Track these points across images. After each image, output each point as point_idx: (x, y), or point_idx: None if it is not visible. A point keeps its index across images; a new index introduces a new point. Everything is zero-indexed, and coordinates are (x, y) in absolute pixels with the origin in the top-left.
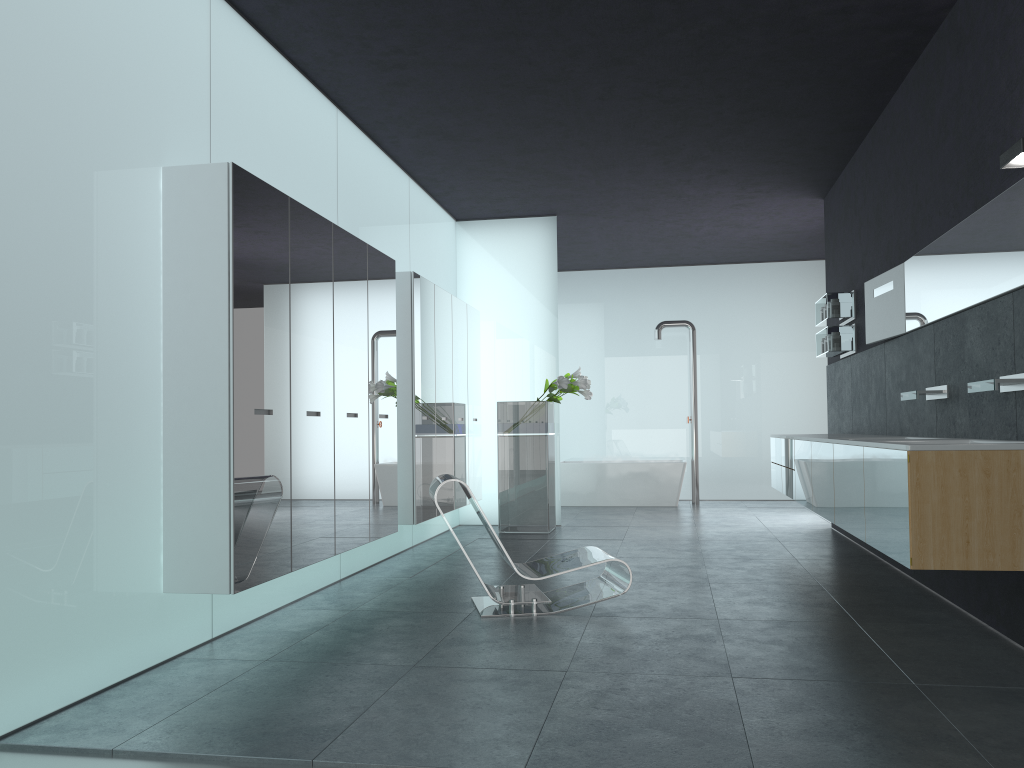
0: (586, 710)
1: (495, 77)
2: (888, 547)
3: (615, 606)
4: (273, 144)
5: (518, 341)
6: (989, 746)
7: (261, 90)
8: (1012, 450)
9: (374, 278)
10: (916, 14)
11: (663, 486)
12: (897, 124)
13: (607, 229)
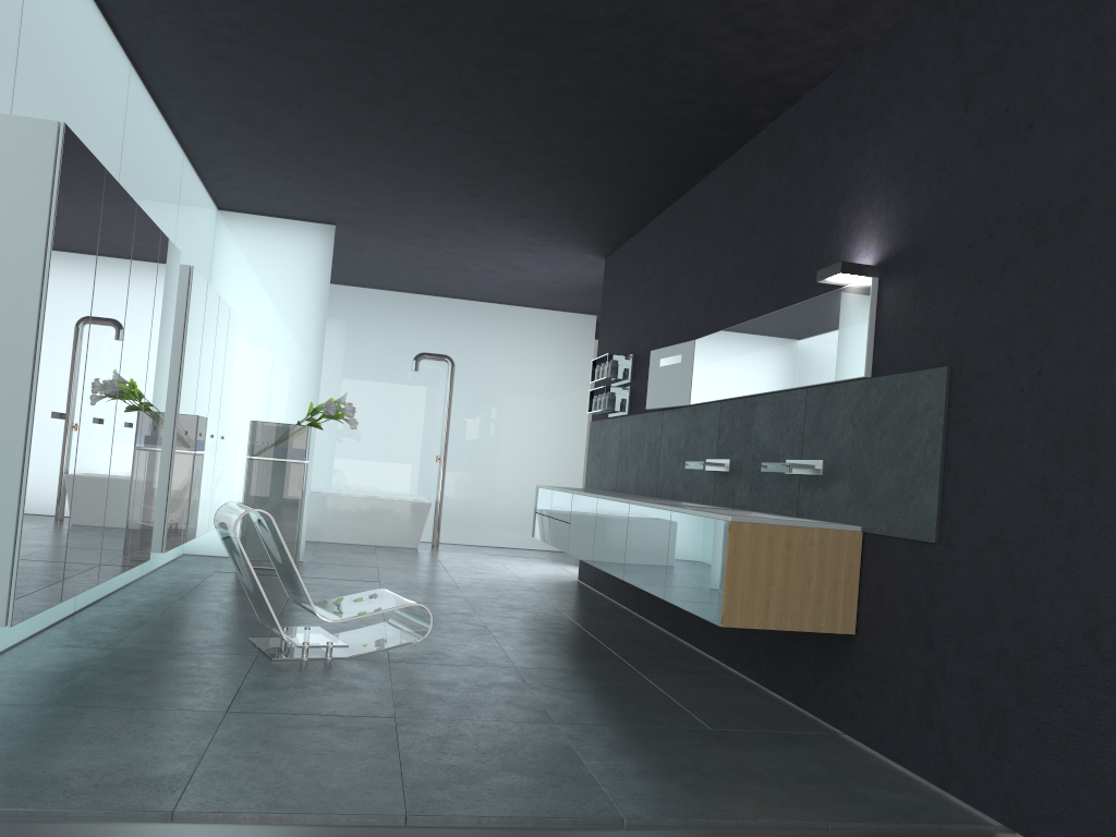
0: (436, 755)
1: (331, 77)
2: (694, 605)
3: (409, 652)
4: (70, 97)
5: (277, 355)
6: (788, 780)
7: (67, 32)
8: (809, 527)
9: (163, 270)
10: (743, 120)
11: (405, 526)
12: (701, 210)
13: (384, 248)
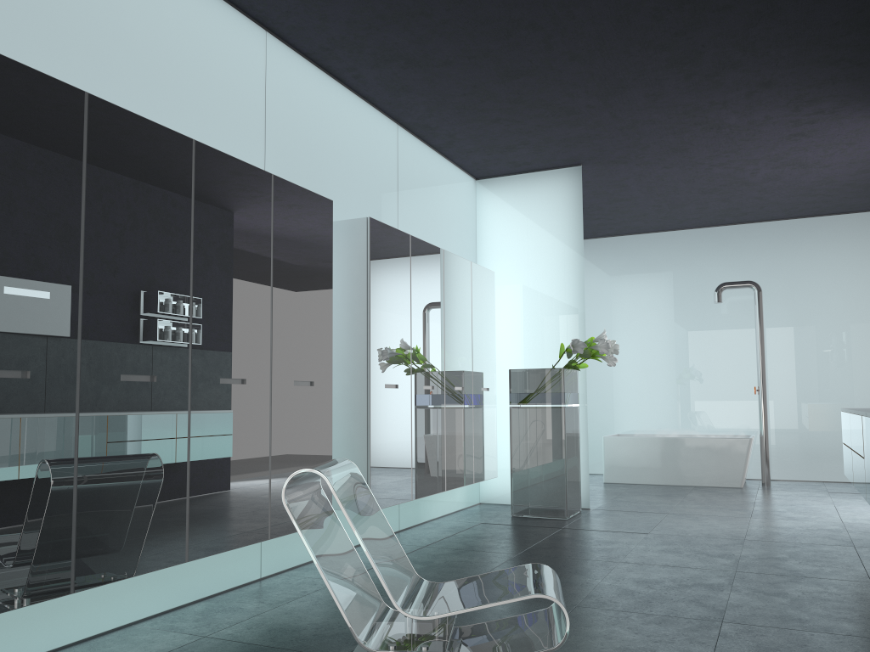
0: None
1: None
2: None
3: None
4: (134, 53)
5: (541, 304)
6: None
7: None
8: None
9: (287, 217)
10: None
11: (725, 464)
12: None
13: (646, 180)
